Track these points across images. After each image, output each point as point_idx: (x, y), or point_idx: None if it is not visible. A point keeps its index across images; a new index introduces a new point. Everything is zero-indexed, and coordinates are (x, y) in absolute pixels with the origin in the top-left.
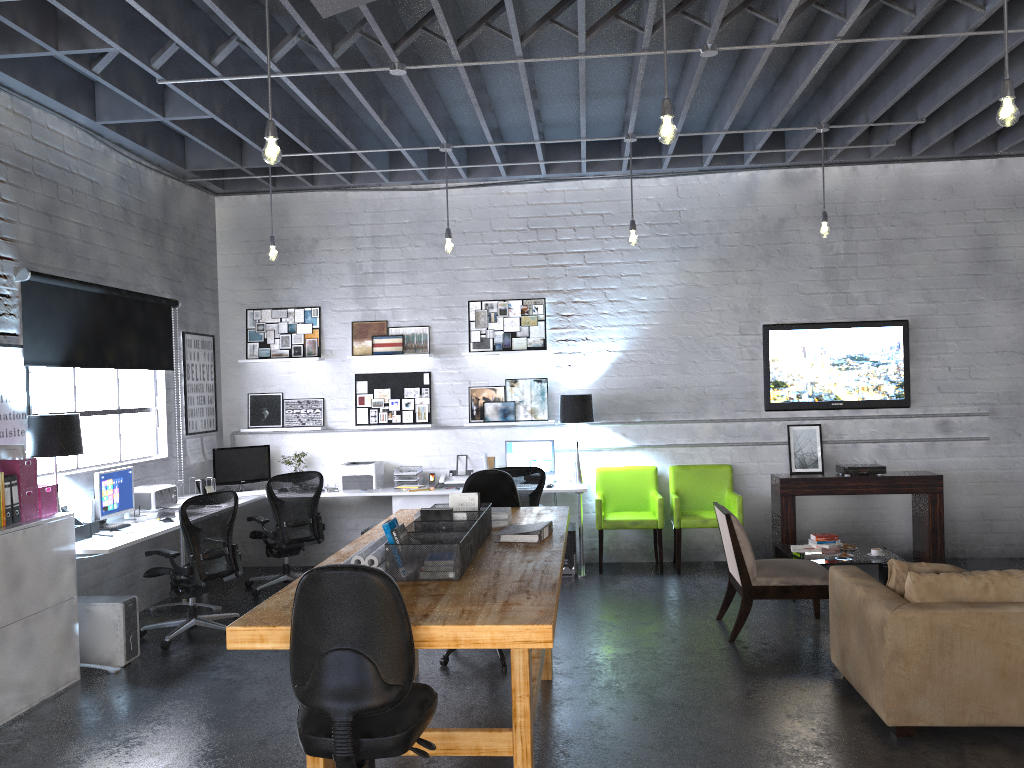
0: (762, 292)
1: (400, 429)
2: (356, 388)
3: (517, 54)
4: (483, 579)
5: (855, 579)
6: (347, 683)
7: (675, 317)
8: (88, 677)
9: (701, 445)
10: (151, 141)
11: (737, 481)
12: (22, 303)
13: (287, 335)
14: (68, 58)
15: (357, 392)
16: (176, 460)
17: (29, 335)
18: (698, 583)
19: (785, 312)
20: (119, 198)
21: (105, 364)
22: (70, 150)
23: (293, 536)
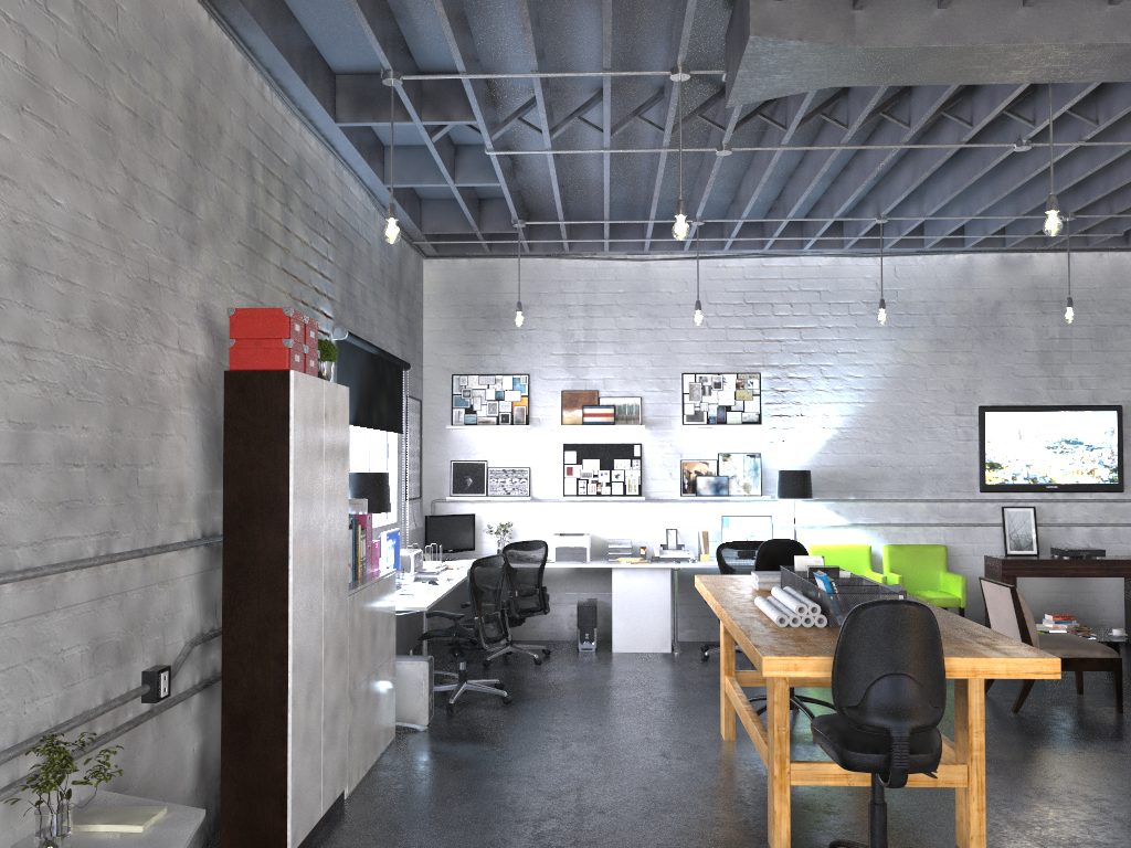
0: (977, 373)
1: (609, 501)
2: (564, 458)
3: (842, 141)
4: None
5: None
6: (903, 703)
7: (891, 396)
8: (401, 734)
9: (915, 525)
10: (407, 204)
11: (950, 562)
12: (337, 361)
13: (494, 402)
14: (423, 128)
15: (565, 462)
16: (400, 526)
17: None
18: None
19: (1000, 394)
20: (379, 259)
21: (372, 425)
22: (359, 212)
23: (523, 606)
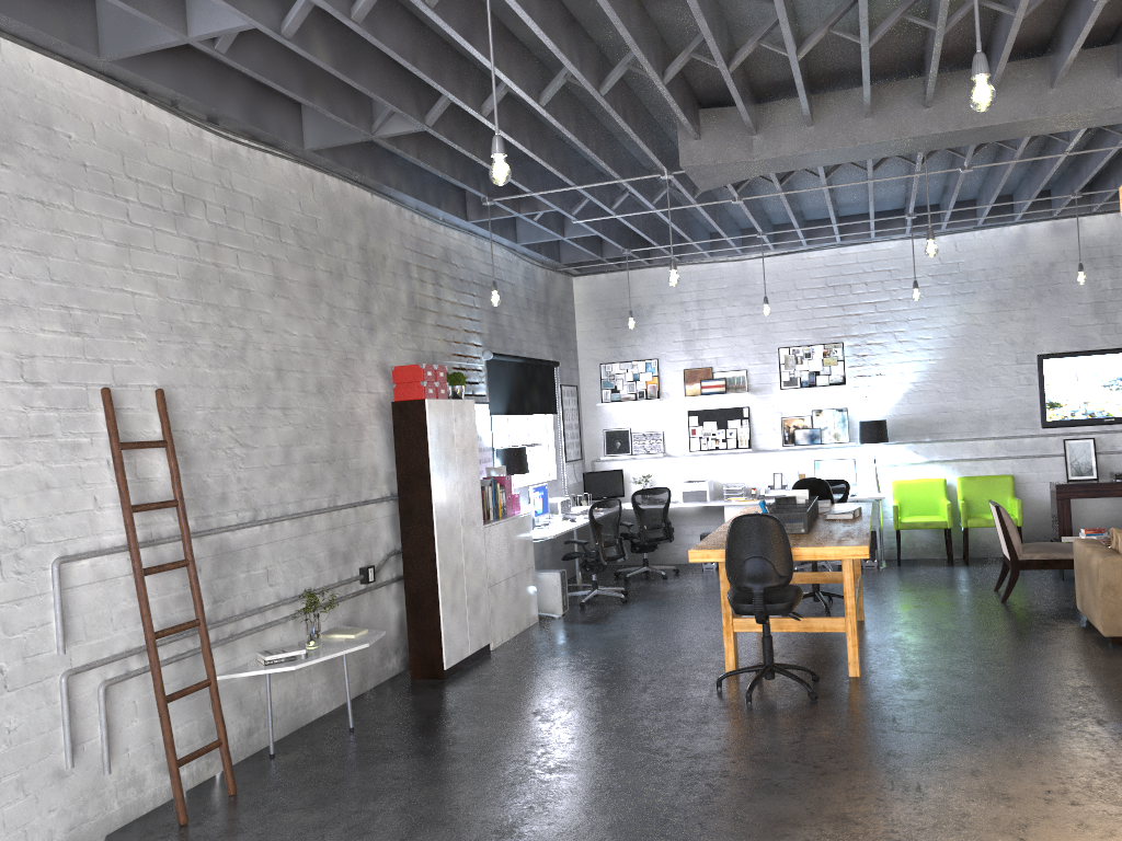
0: (1035, 327)
1: (725, 453)
2: (688, 422)
3: (822, 184)
4: (822, 533)
5: (1087, 544)
6: (759, 573)
7: (957, 352)
8: (543, 620)
9: (984, 459)
10: (542, 248)
11: (1018, 489)
12: (487, 374)
13: (632, 382)
14: (523, 216)
15: (689, 425)
16: (561, 481)
17: (491, 395)
18: (983, 570)
19: (1057, 343)
20: (524, 292)
21: (524, 412)
22: (501, 265)
23: (651, 536)
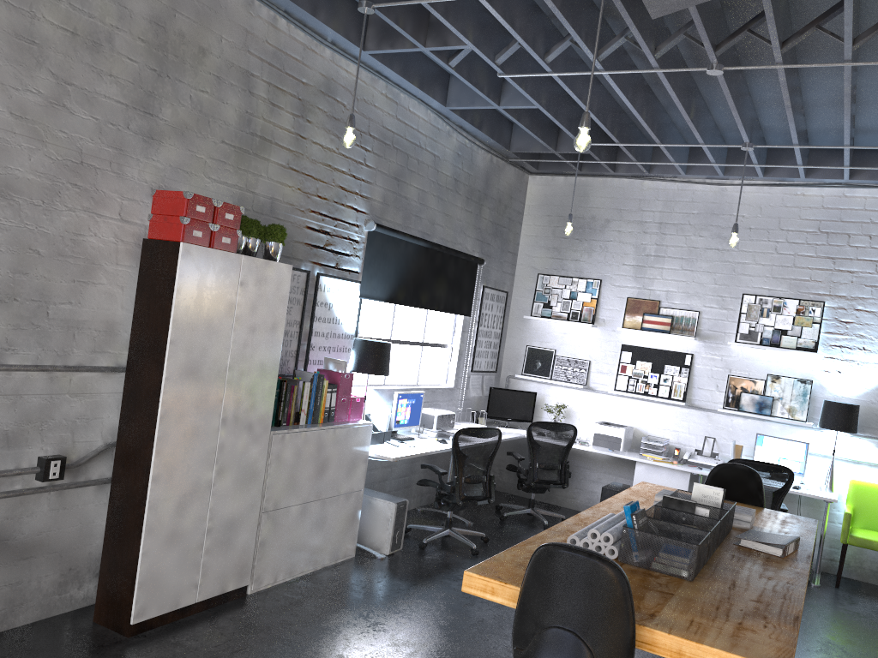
0: None
1: (654, 401)
2: (620, 357)
3: (845, 57)
4: (717, 587)
5: None
6: None
7: None
8: (360, 556)
9: None
10: (485, 125)
11: None
12: (366, 248)
13: (568, 300)
14: (431, 53)
15: (620, 361)
16: (459, 391)
17: (366, 274)
18: None
19: None
20: (453, 170)
21: (418, 304)
22: (422, 129)
23: (542, 477)
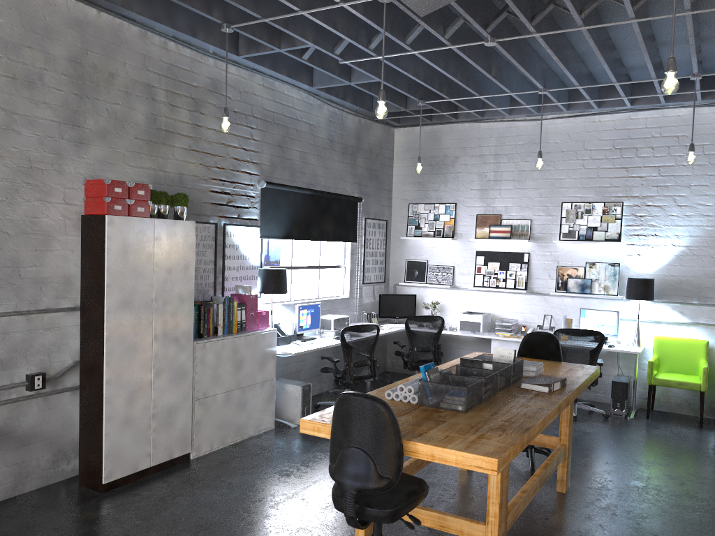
0: None
1: (504, 292)
2: (476, 261)
3: (578, 23)
4: (482, 415)
5: None
6: (355, 469)
7: None
8: (278, 427)
9: None
10: (349, 96)
11: None
12: (261, 201)
13: (433, 222)
14: (286, 53)
15: (476, 263)
16: (354, 299)
17: (264, 220)
18: None
19: None
20: (327, 133)
21: (310, 238)
22: (297, 106)
23: (420, 358)
